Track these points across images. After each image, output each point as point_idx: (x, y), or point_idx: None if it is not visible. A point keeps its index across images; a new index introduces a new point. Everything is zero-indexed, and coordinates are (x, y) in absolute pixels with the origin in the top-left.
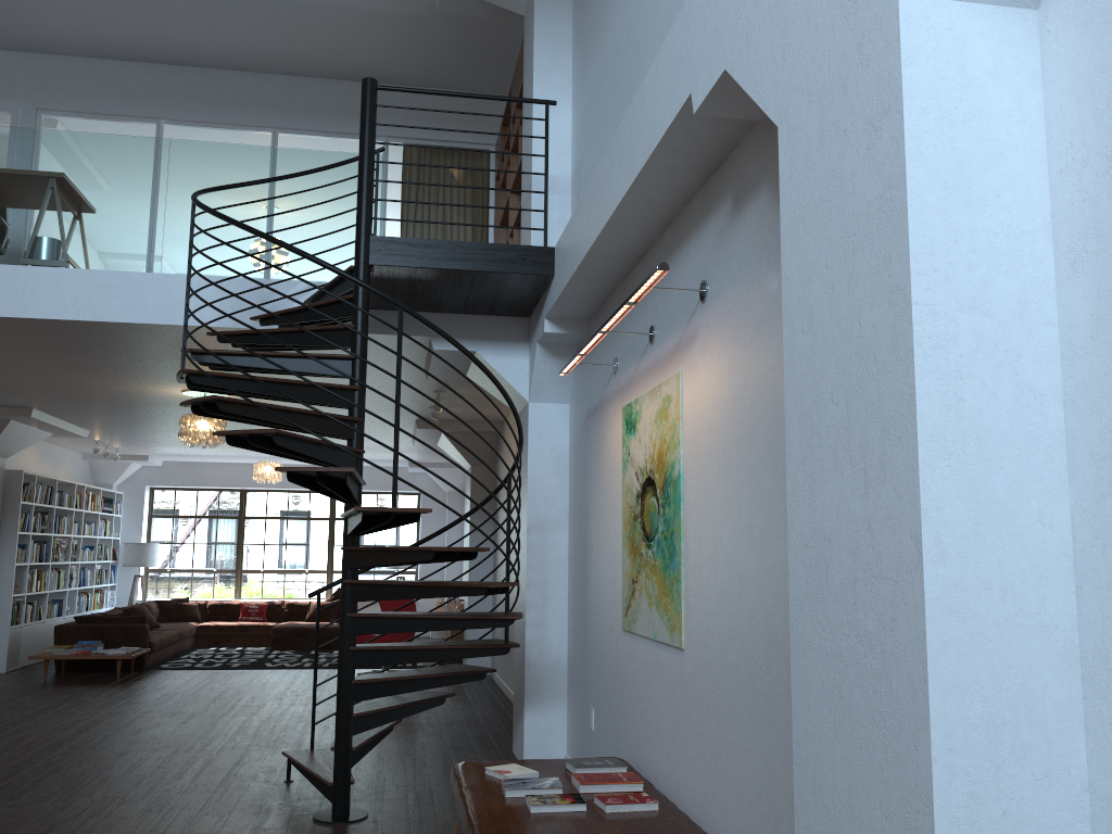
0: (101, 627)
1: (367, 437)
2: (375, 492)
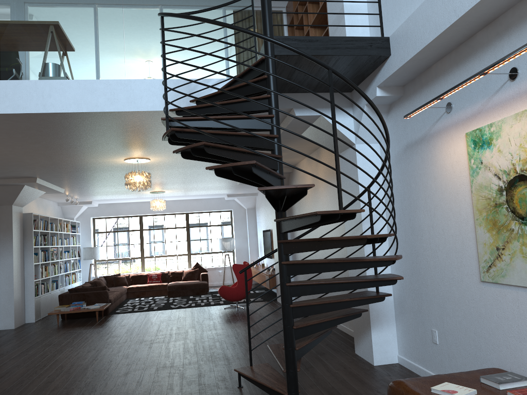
0: (83, 293)
1: (318, 161)
2: (208, 212)
